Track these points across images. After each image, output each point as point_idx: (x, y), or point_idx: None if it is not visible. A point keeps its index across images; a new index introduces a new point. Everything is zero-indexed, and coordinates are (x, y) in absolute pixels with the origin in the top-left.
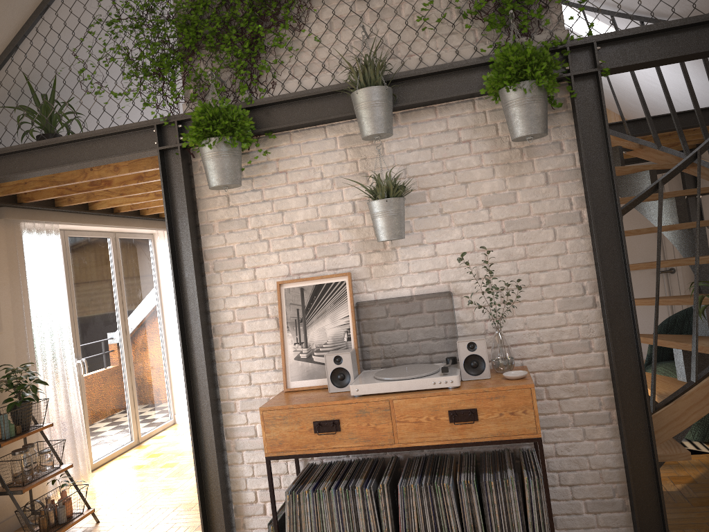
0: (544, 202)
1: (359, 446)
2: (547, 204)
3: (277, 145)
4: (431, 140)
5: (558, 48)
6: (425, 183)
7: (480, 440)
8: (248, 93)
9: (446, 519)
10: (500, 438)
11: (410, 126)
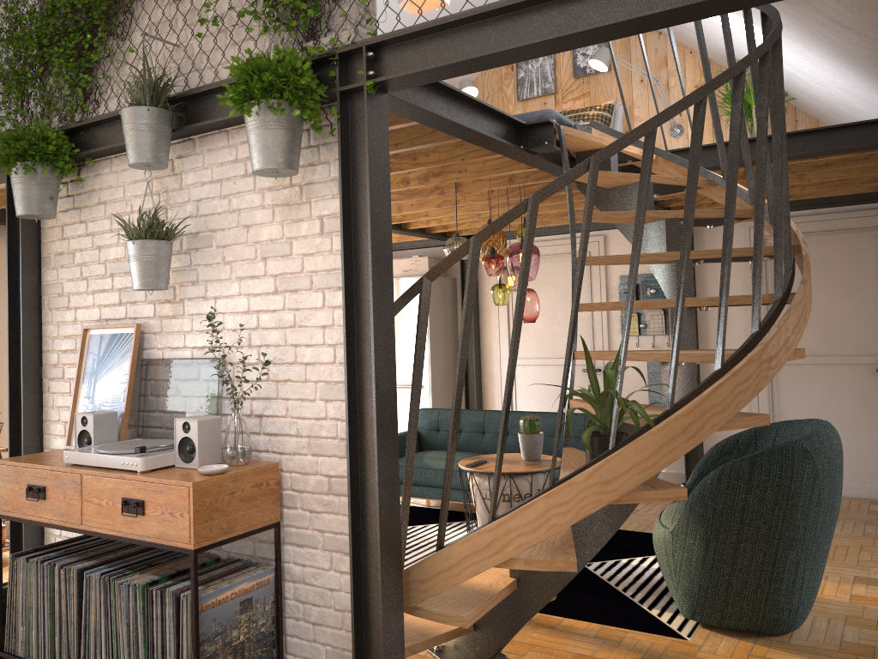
0: (317, 257)
1: (57, 520)
2: (320, 259)
3: (101, 171)
4: (221, 172)
5: (327, 56)
6: (213, 224)
7: (145, 540)
8: (81, 113)
9: (116, 624)
10: (160, 541)
11: (206, 154)
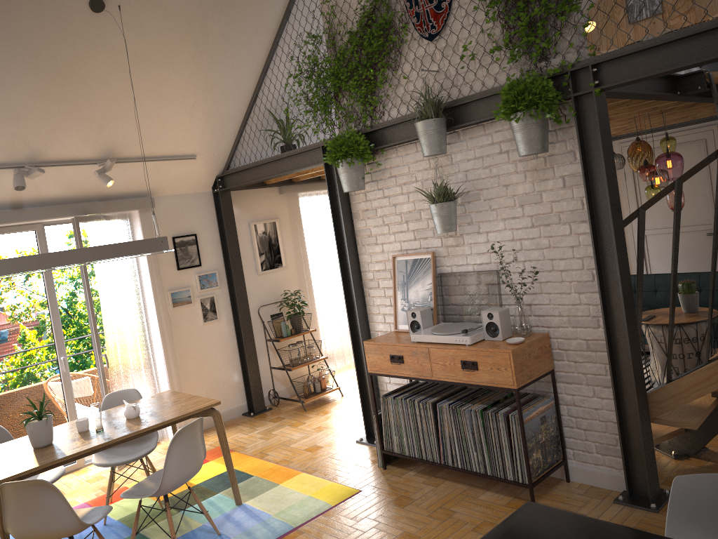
0: (562, 202)
1: (413, 375)
2: (564, 203)
3: (389, 156)
4: (482, 152)
5: (561, 73)
6: (479, 186)
7: (480, 384)
8: (370, 120)
9: (463, 432)
10: (491, 385)
11: (468, 140)
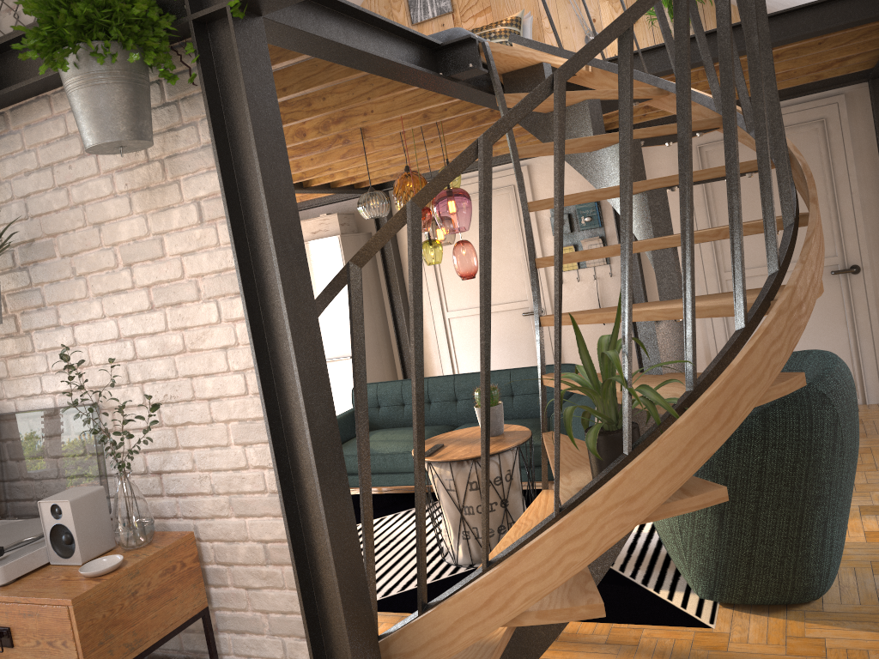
0: (201, 255)
1: None
2: (204, 257)
3: None
4: (50, 154)
5: None
6: (51, 227)
7: None
8: None
9: None
10: None
11: (24, 131)
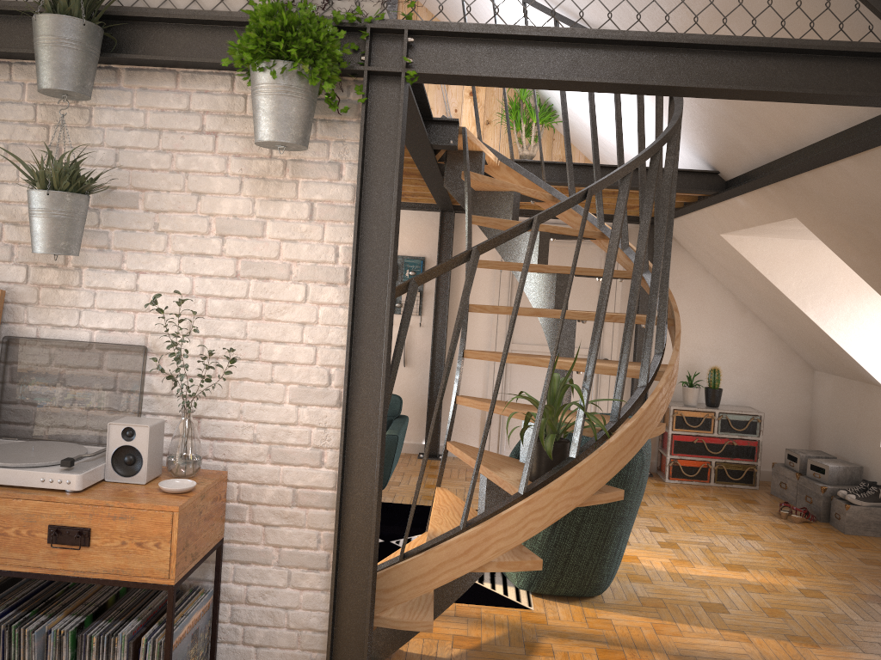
0: (301, 245)
1: None
2: (305, 248)
3: None
4: (162, 120)
5: (355, 26)
6: (142, 182)
7: (88, 576)
8: None
9: None
10: (116, 577)
11: (137, 92)
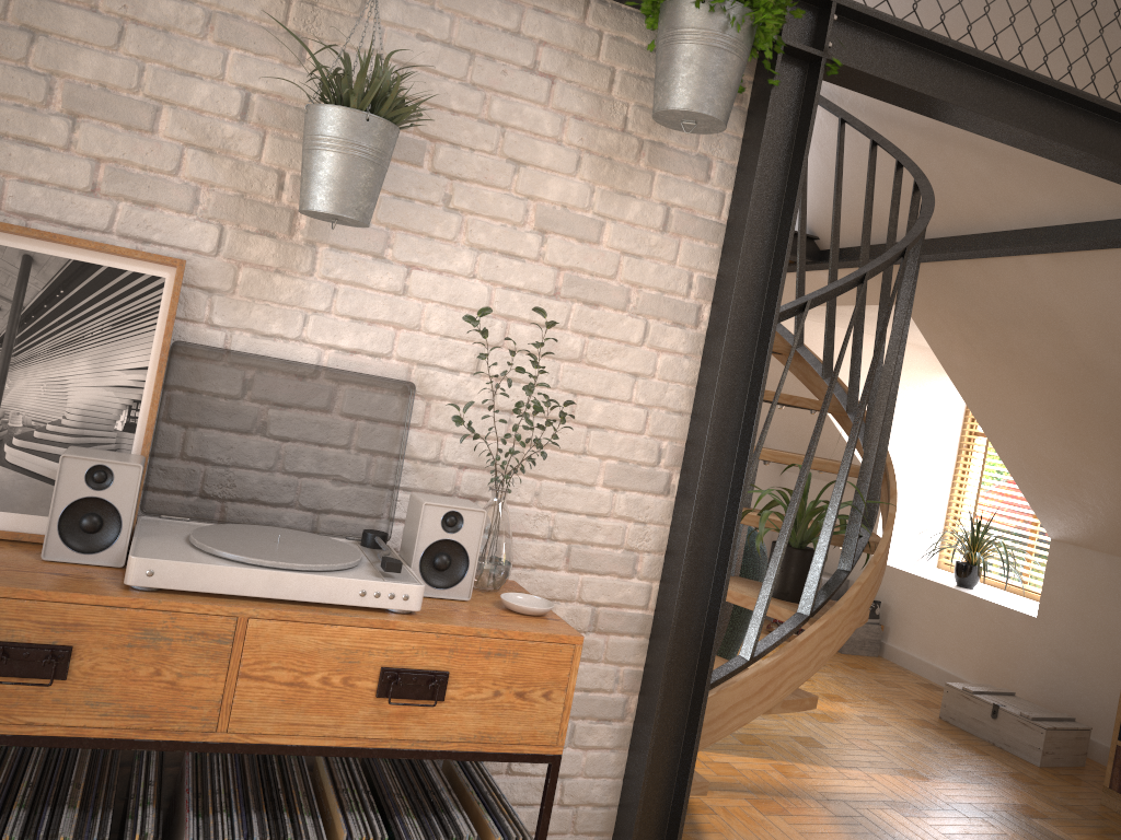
0: (647, 264)
1: (109, 728)
2: (651, 269)
3: None
4: (476, 38)
5: None
6: (433, 126)
7: (433, 748)
8: None
9: None
10: (477, 748)
11: None
